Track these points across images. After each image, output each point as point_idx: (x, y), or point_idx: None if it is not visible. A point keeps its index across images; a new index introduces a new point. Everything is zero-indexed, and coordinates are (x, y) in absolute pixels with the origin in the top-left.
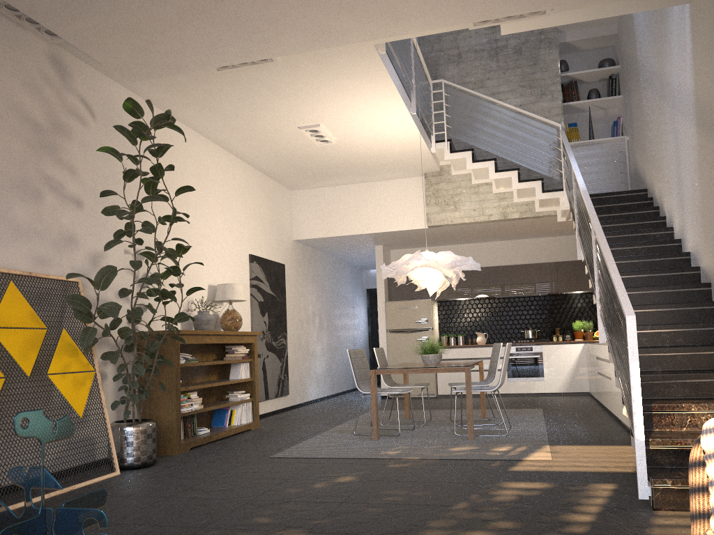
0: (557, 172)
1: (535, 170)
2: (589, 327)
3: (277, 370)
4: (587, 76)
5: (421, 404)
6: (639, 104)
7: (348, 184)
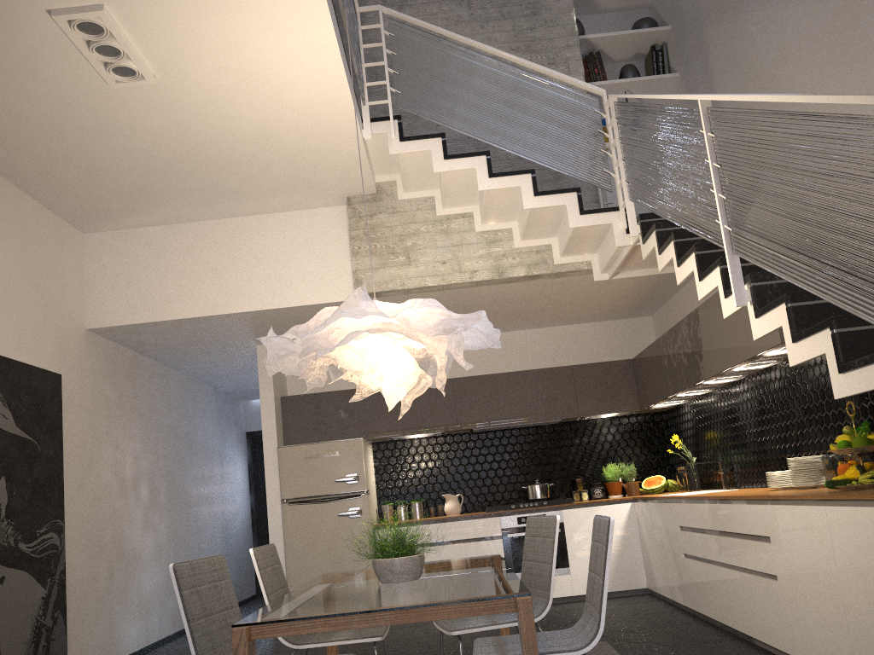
0: (606, 175)
1: (566, 172)
2: (631, 473)
3: (34, 607)
4: (616, 46)
5: (356, 645)
6: (741, 54)
7: (199, 219)
